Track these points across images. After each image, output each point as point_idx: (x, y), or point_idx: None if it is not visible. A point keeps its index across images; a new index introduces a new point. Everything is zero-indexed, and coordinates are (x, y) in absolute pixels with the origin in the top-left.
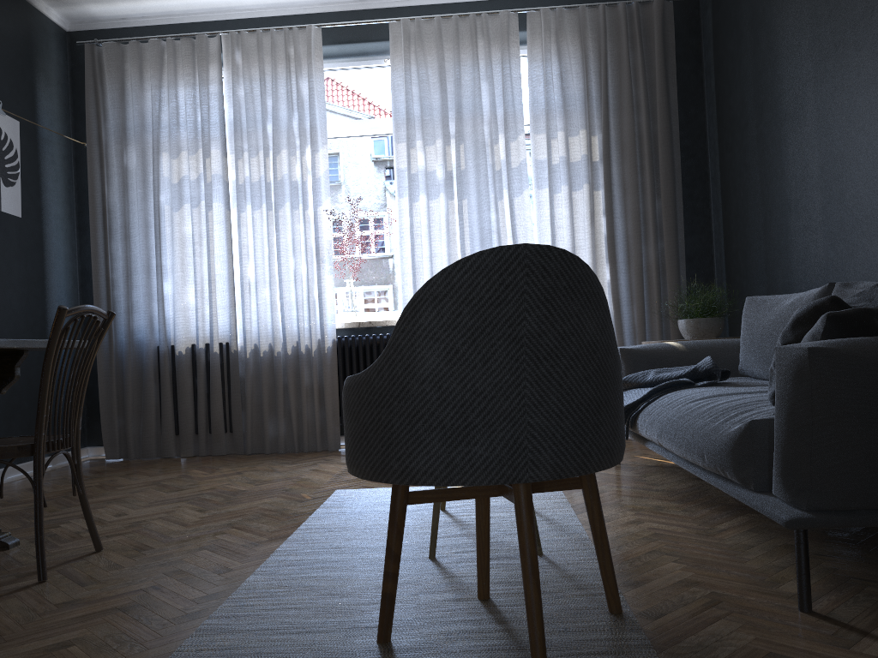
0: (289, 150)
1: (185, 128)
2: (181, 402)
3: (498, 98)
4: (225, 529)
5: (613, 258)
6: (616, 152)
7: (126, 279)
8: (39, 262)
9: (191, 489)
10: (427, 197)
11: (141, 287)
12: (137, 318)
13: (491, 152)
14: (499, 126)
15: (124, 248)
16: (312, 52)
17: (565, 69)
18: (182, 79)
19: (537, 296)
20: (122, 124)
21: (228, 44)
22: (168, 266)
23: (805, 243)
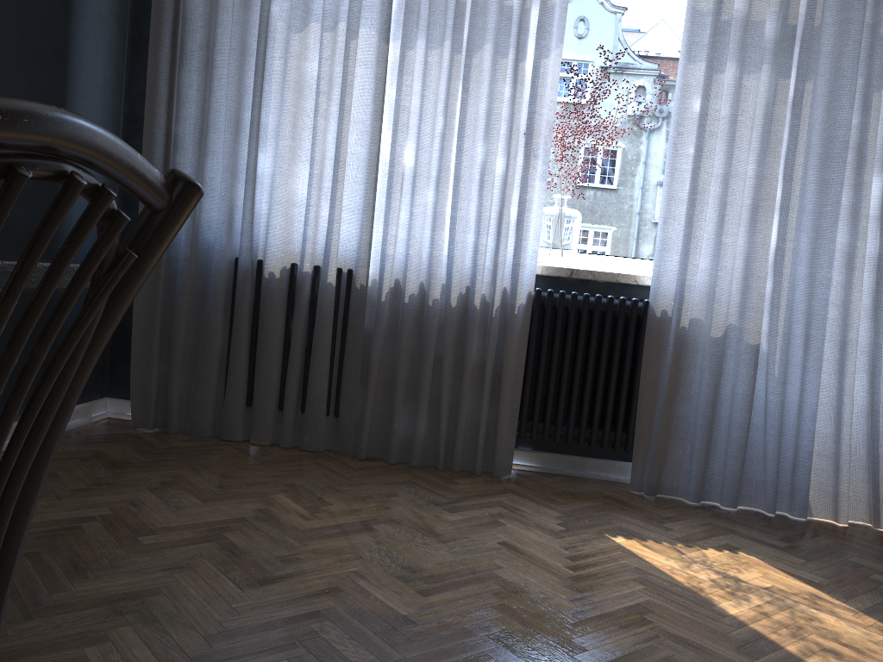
0: None
1: None
2: (262, 355)
3: None
4: None
5: None
6: None
7: (198, 138)
8: (56, 84)
9: (289, 583)
10: (740, 68)
11: (222, 155)
12: (208, 206)
13: (875, 1)
14: None
15: (202, 84)
16: None
17: None
18: None
19: None
20: None
21: None
22: (269, 127)
23: None
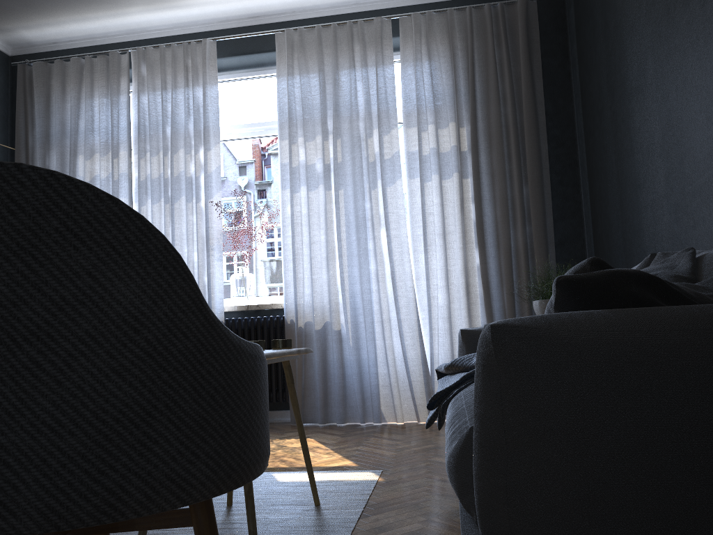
0: (185, 149)
1: (99, 133)
2: None
3: (373, 96)
4: None
5: (482, 242)
6: (485, 142)
7: None
8: None
9: None
10: (307, 188)
11: None
12: None
13: (366, 146)
14: (374, 122)
15: None
16: (207, 62)
17: (434, 67)
18: (97, 91)
19: (3, 242)
20: (45, 131)
21: (136, 59)
22: None
23: (653, 219)
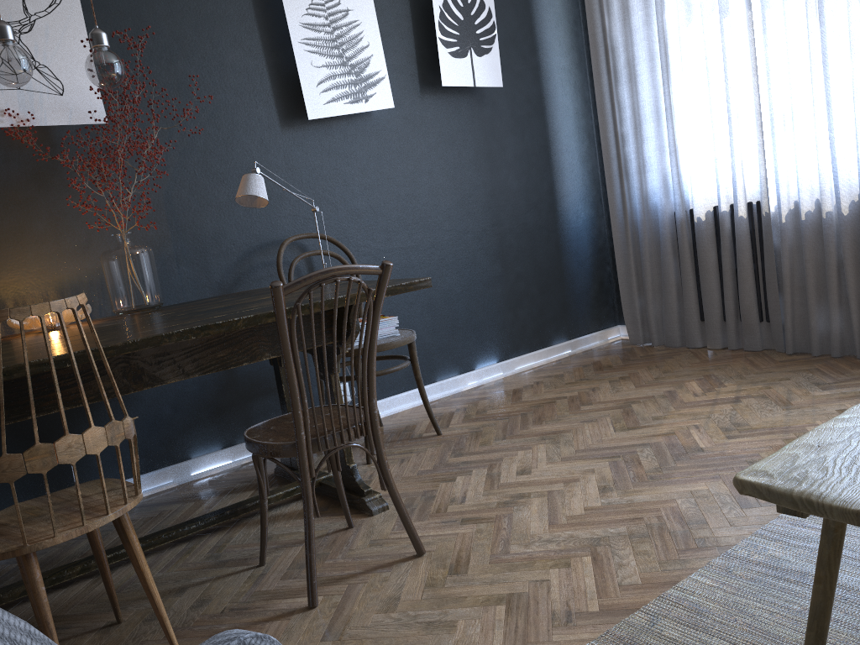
0: None
1: None
2: (703, 281)
3: None
4: (581, 552)
5: None
6: None
7: (634, 132)
8: (539, 130)
9: (645, 430)
10: None
11: (652, 139)
12: (650, 178)
13: None
14: None
15: (629, 92)
16: None
17: None
18: None
19: None
20: None
21: None
22: (680, 107)
23: None
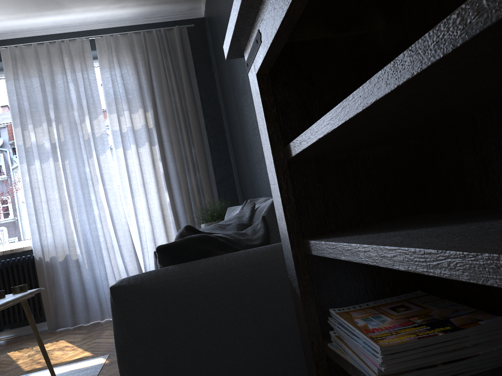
0: None
1: None
2: None
3: (83, 93)
4: None
5: (169, 187)
6: (164, 121)
7: None
8: None
9: None
10: (40, 161)
11: None
12: None
13: (81, 128)
14: (85, 111)
15: None
16: None
17: (123, 72)
18: None
19: None
20: None
21: None
22: None
23: (260, 169)
